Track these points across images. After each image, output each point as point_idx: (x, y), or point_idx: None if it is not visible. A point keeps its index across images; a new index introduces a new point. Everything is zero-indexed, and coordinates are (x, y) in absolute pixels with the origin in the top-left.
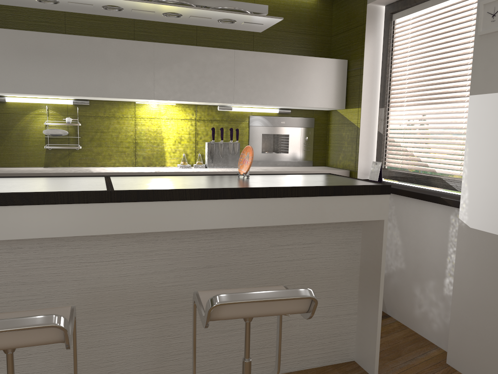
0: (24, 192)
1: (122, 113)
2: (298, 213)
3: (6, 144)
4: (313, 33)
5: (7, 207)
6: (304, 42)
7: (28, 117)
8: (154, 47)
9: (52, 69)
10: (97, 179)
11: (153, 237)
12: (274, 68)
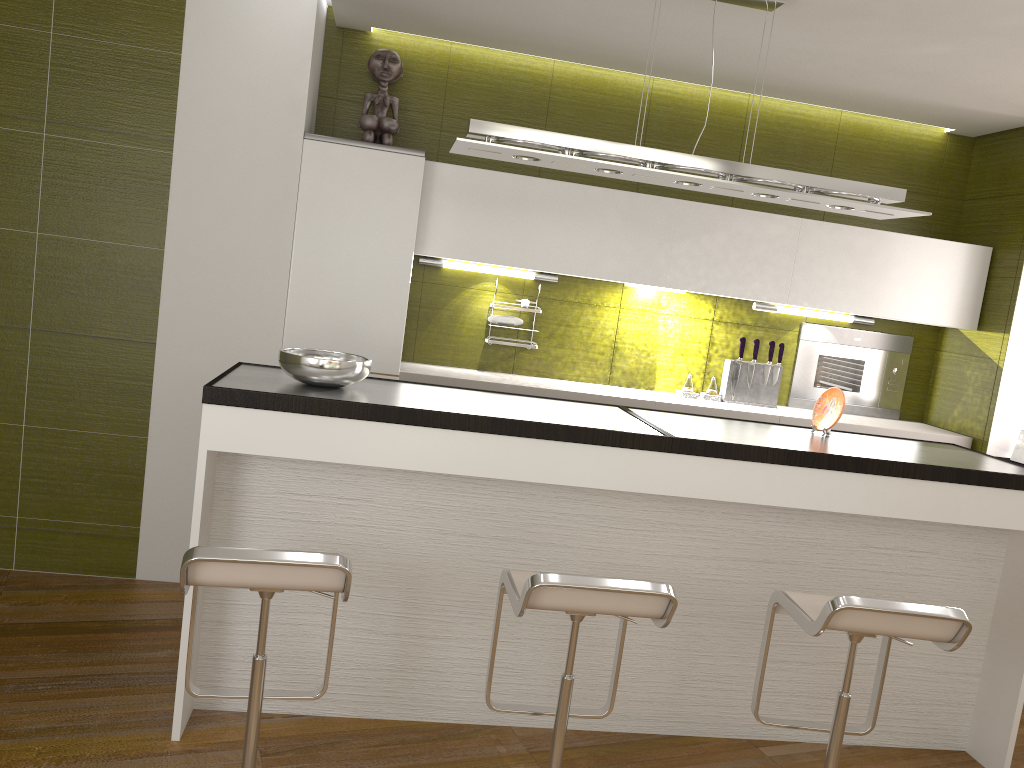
0: (571, 426)
1: (602, 299)
2: (920, 504)
3: (431, 329)
4: (932, 193)
5: (548, 442)
6: (913, 206)
7: (468, 293)
8: (677, 206)
9: (527, 230)
10: (617, 411)
11: (698, 506)
12: (862, 253)
